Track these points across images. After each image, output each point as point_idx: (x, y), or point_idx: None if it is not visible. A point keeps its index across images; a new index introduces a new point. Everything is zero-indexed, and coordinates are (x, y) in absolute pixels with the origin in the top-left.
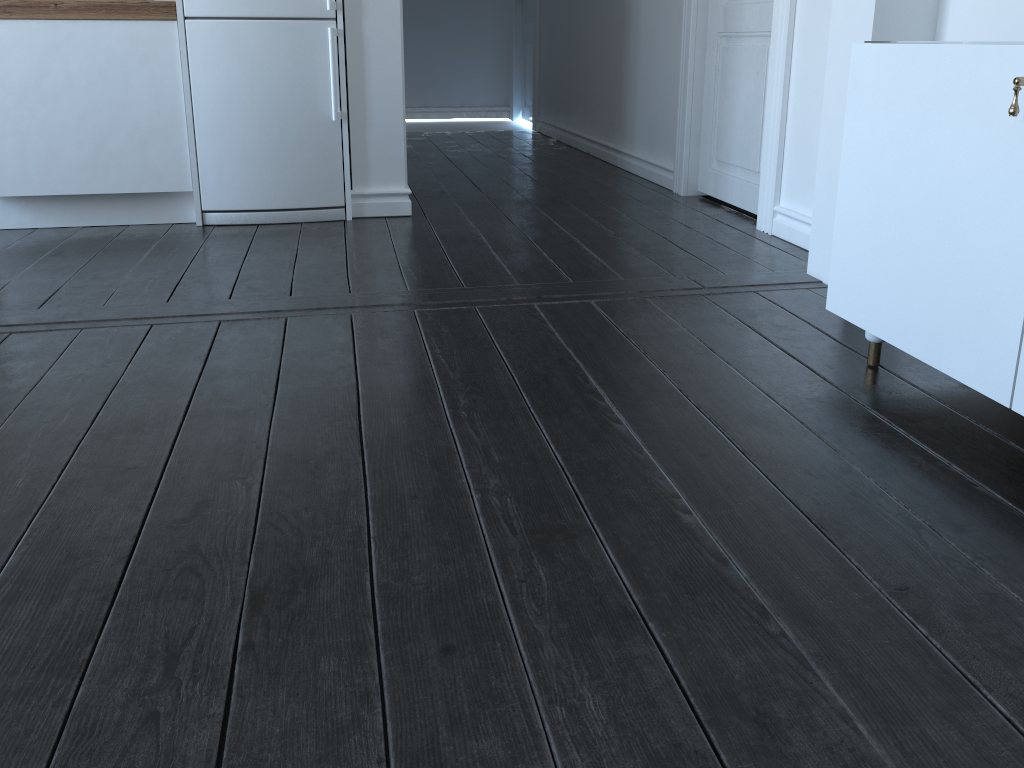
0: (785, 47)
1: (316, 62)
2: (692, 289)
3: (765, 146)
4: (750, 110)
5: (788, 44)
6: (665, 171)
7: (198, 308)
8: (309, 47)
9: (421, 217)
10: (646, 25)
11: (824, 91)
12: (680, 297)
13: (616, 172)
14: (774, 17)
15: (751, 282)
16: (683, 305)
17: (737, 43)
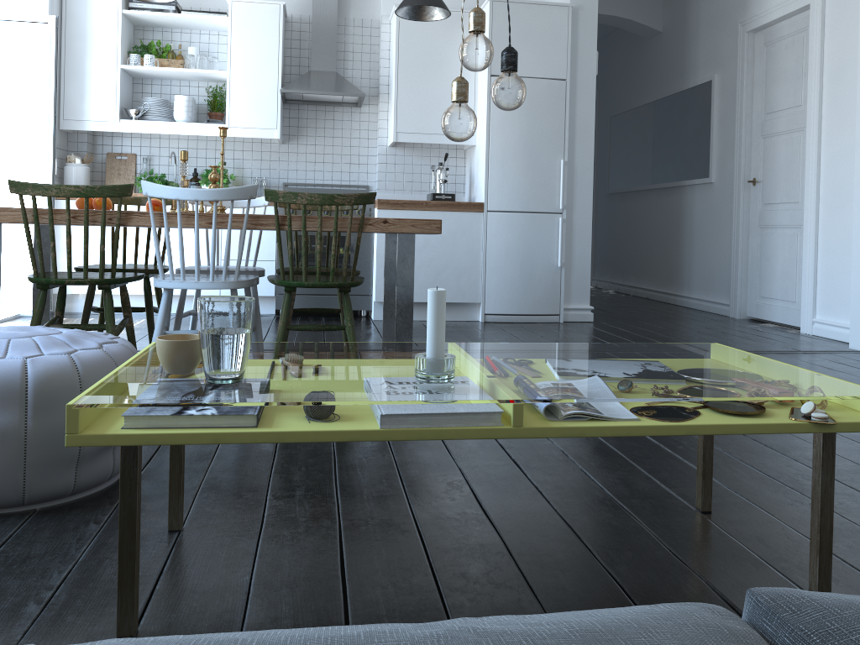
0: (814, 233)
1: (551, 235)
2: (794, 351)
3: (803, 286)
4: (786, 267)
5: (815, 231)
6: (720, 305)
7: None
8: (548, 227)
9: (599, 322)
10: (700, 220)
11: (852, 254)
12: (791, 353)
13: (680, 307)
14: (804, 217)
15: (822, 350)
16: (796, 356)
17: (773, 231)
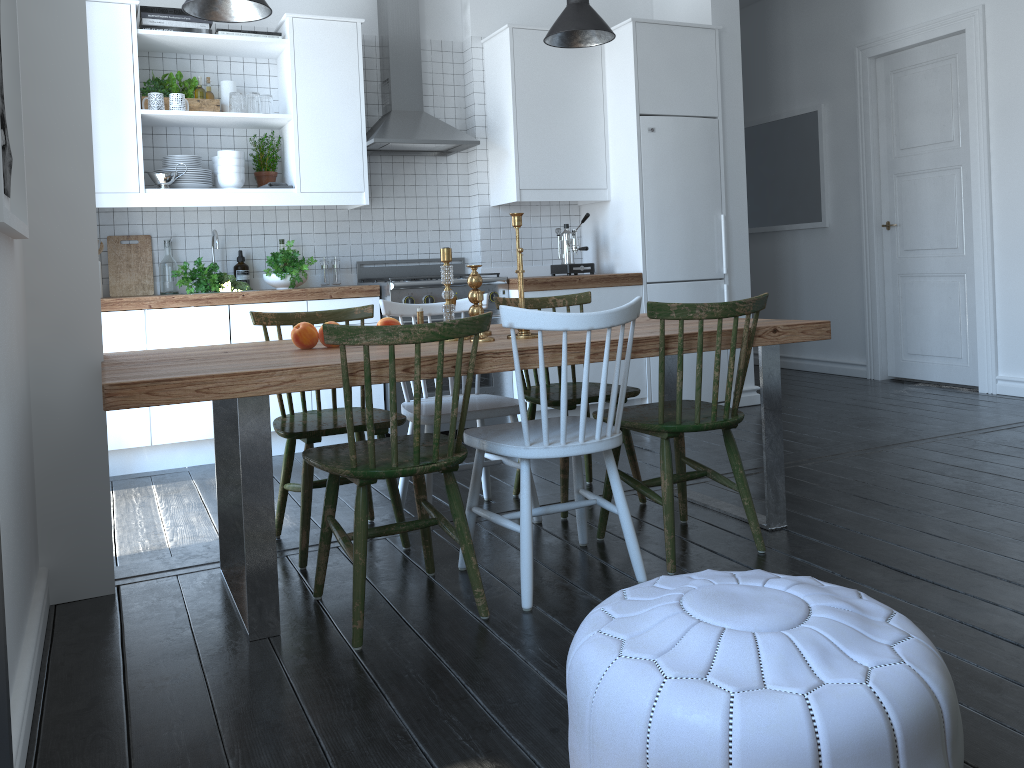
0: (991, 282)
1: None
2: None
3: (979, 340)
4: (945, 320)
5: (992, 280)
6: (850, 365)
7: (824, 452)
8: (712, 297)
9: None
10: (809, 270)
11: None
12: None
13: (791, 371)
14: (976, 265)
15: None
16: None
17: (921, 280)
